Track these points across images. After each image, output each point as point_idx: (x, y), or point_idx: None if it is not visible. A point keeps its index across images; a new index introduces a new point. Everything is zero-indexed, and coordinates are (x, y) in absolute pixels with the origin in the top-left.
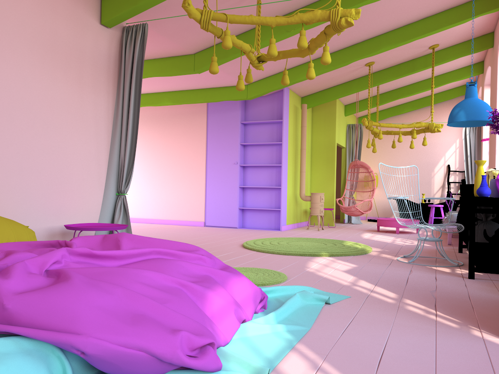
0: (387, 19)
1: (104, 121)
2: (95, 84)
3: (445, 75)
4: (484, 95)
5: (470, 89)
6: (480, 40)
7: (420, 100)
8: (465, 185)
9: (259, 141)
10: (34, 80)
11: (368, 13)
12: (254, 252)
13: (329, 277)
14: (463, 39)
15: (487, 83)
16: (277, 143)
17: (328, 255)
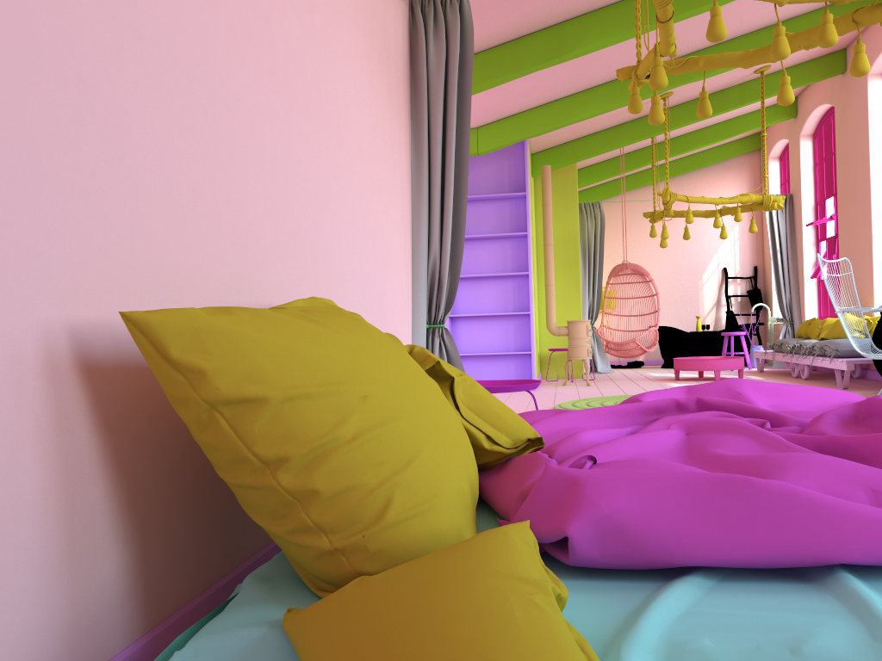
0: (747, 17)
1: (406, 181)
2: (398, 107)
3: (739, 119)
4: (800, 152)
5: None
6: (825, 61)
7: (676, 162)
8: None
9: (477, 233)
10: (363, 91)
11: (733, 4)
12: None
13: None
14: (803, 59)
15: (805, 132)
16: (517, 234)
17: None
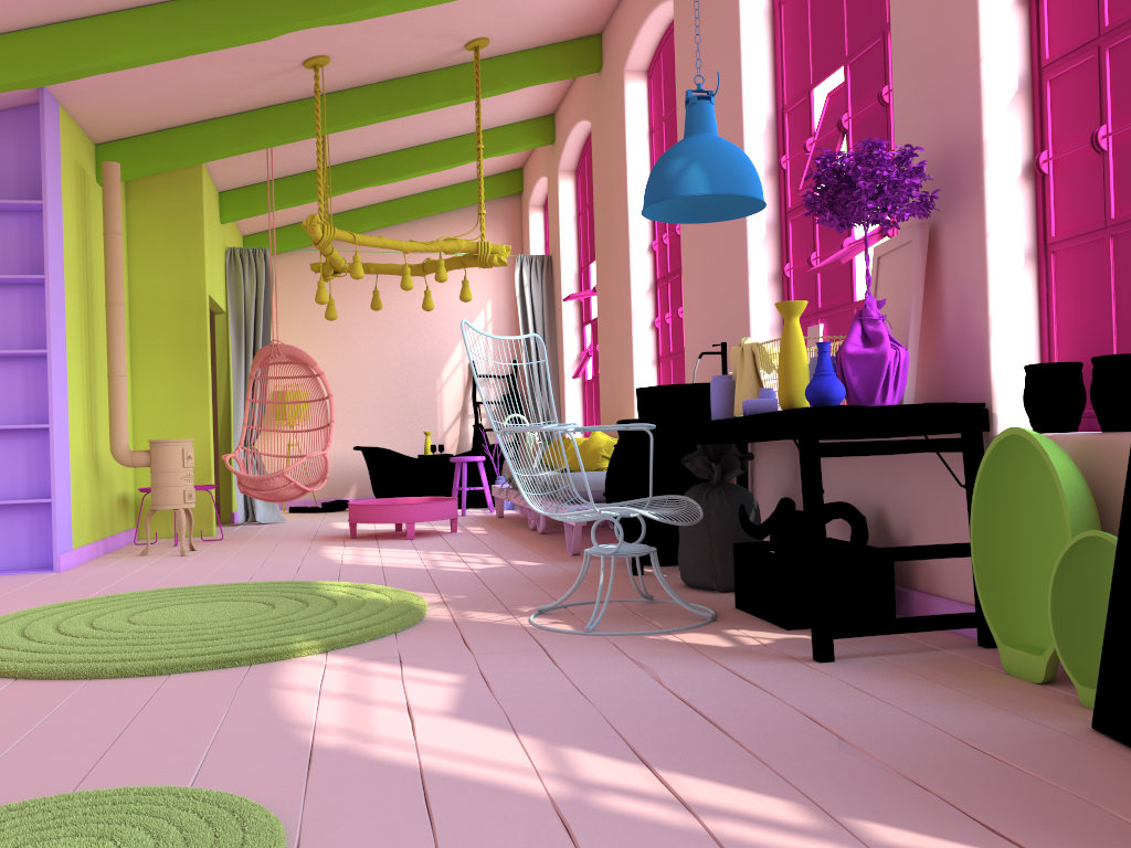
0: None
1: None
2: None
3: (474, 137)
4: (559, 194)
5: (702, 109)
6: (574, 48)
7: (402, 201)
8: (675, 387)
9: None
10: None
11: None
12: (8, 685)
13: (445, 766)
14: (540, 40)
15: (565, 166)
16: (25, 278)
17: (319, 648)
